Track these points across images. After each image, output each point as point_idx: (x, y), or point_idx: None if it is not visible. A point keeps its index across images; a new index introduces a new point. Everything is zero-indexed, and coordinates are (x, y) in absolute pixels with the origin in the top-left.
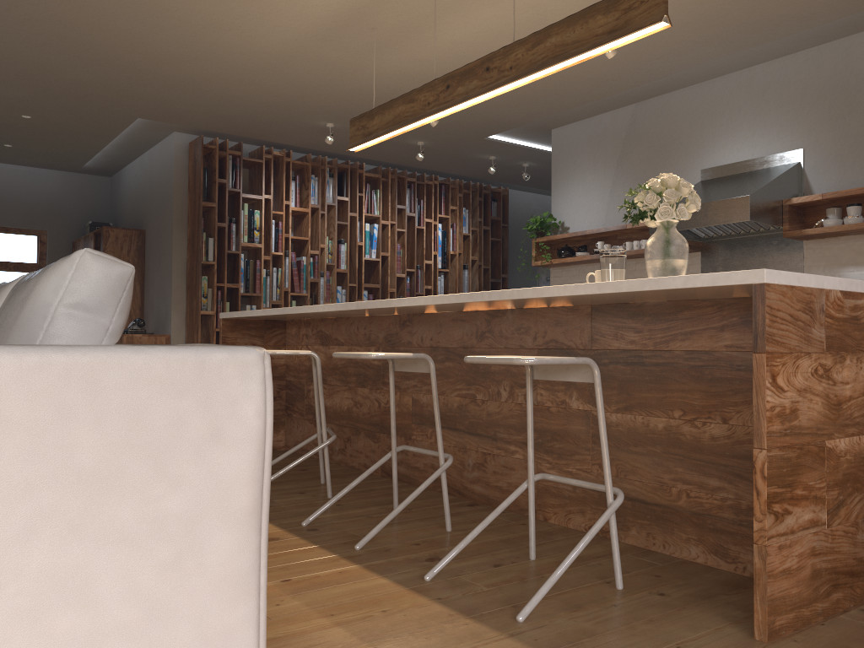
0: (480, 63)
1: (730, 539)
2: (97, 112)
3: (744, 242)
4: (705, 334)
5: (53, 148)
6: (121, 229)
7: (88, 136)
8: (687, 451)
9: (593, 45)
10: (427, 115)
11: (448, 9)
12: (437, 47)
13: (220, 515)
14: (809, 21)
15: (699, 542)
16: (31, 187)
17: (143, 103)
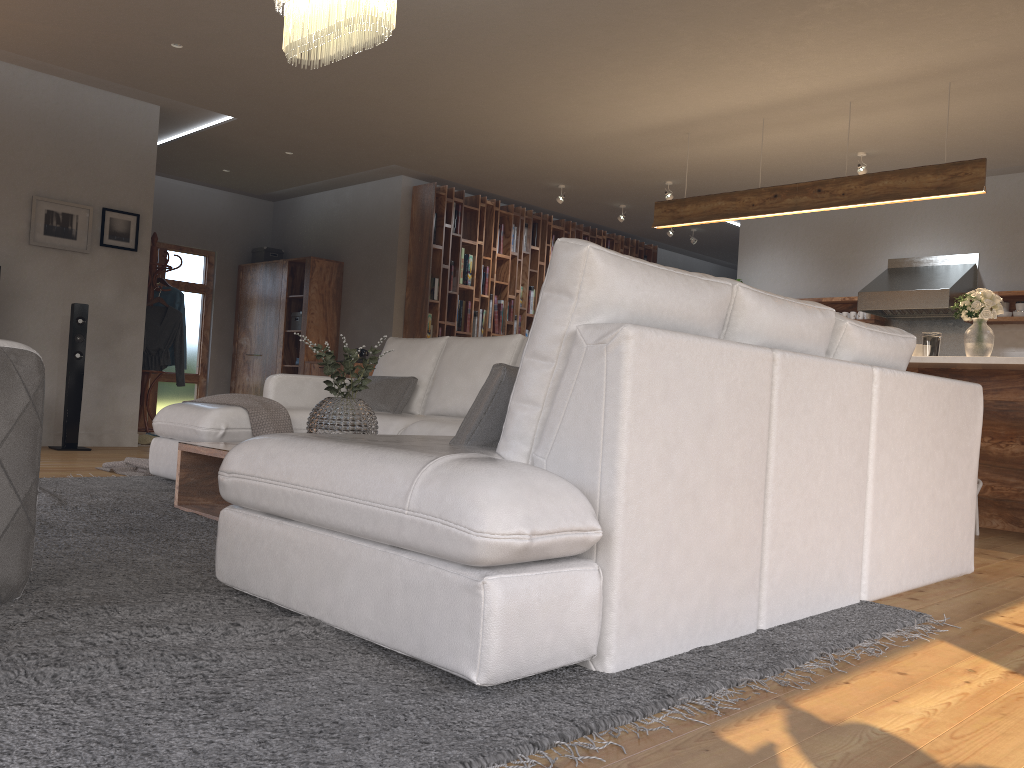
0: (811, 185)
1: (1022, 513)
2: (363, 157)
3: (924, 321)
4: (1011, 391)
5: (267, 177)
6: (325, 260)
7: (320, 171)
8: (992, 462)
9: (923, 194)
10: (752, 214)
11: (758, 129)
12: (721, 148)
13: (975, 450)
14: (1004, 164)
15: (999, 517)
16: (205, 207)
17: (417, 155)
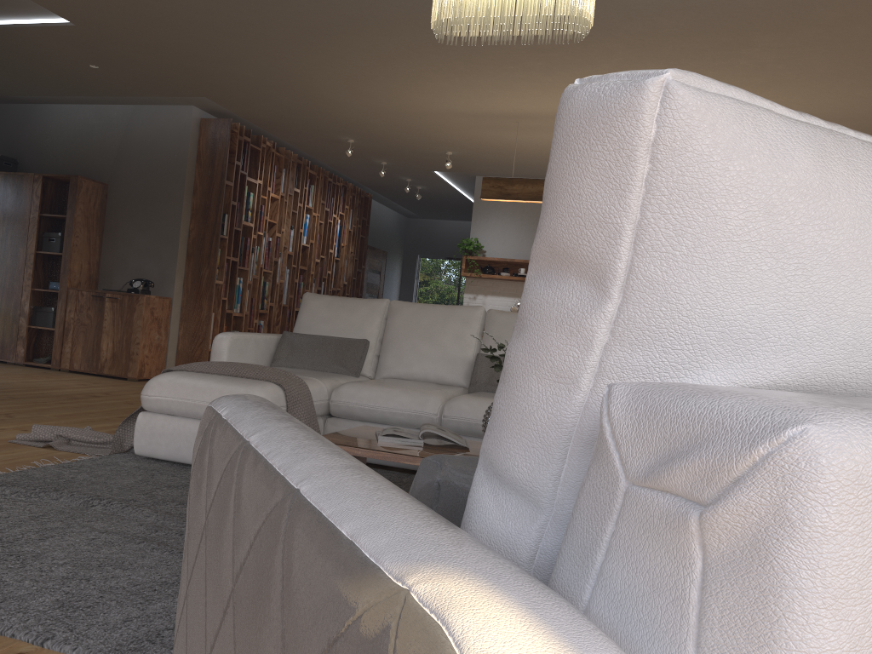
0: None
1: None
2: (178, 85)
3: None
4: None
5: (32, 82)
6: (91, 180)
7: (108, 88)
8: None
9: None
10: None
11: None
12: (526, 137)
13: None
14: None
15: None
16: None
17: (241, 94)
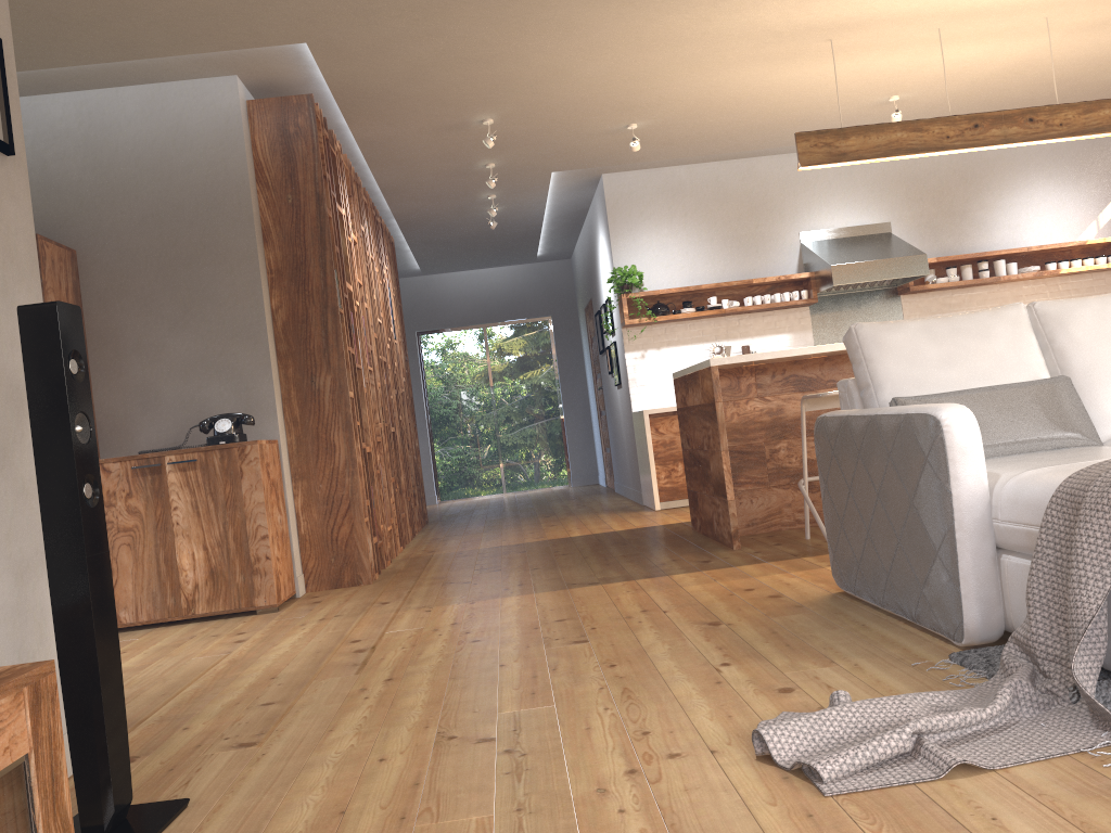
0: (1020, 113)
1: None
2: (279, 14)
3: (850, 297)
4: None
5: None
6: (54, 244)
7: (98, 42)
8: None
9: None
10: (952, 148)
11: (897, 46)
12: (802, 73)
13: None
14: None
15: None
16: None
17: (395, 26)
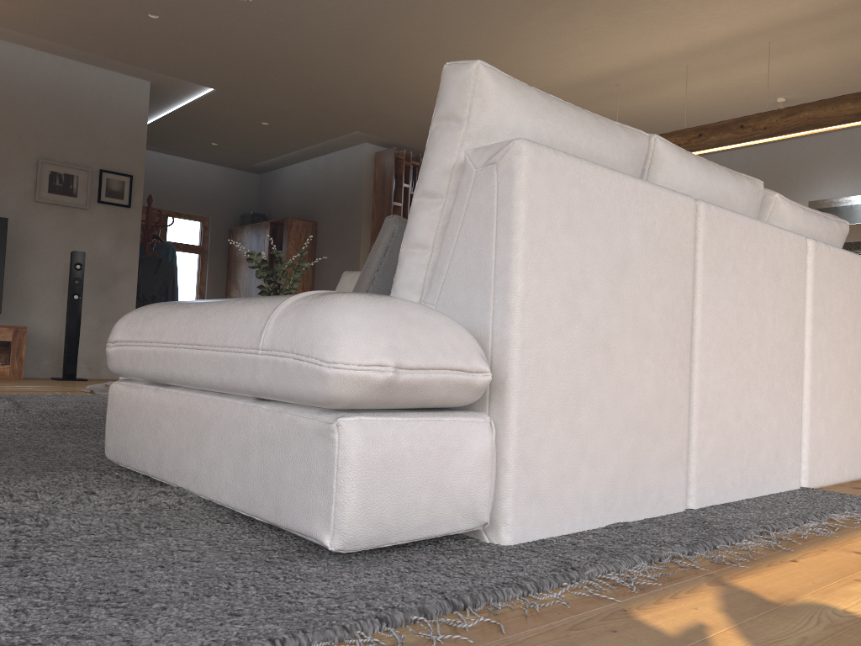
0: (734, 122)
1: None
2: (329, 124)
3: None
4: None
5: (250, 149)
6: (301, 220)
7: (294, 141)
8: None
9: (843, 121)
10: None
11: (682, 77)
12: (649, 100)
13: None
14: None
15: None
16: (200, 179)
17: (376, 120)
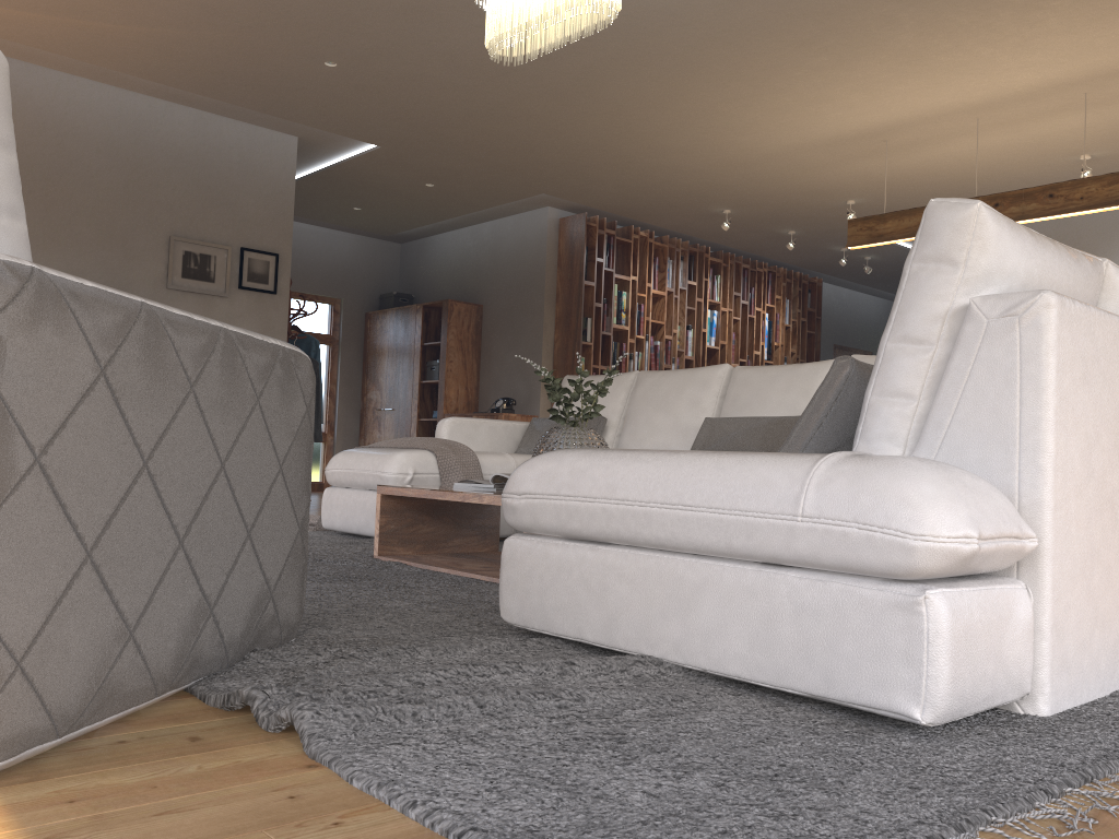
0: (1041, 190)
1: None
2: (510, 186)
3: None
4: None
5: (400, 214)
6: (463, 303)
7: (460, 205)
8: None
9: None
10: None
11: (968, 132)
12: (920, 158)
13: None
14: None
15: None
16: (330, 251)
17: (571, 181)
